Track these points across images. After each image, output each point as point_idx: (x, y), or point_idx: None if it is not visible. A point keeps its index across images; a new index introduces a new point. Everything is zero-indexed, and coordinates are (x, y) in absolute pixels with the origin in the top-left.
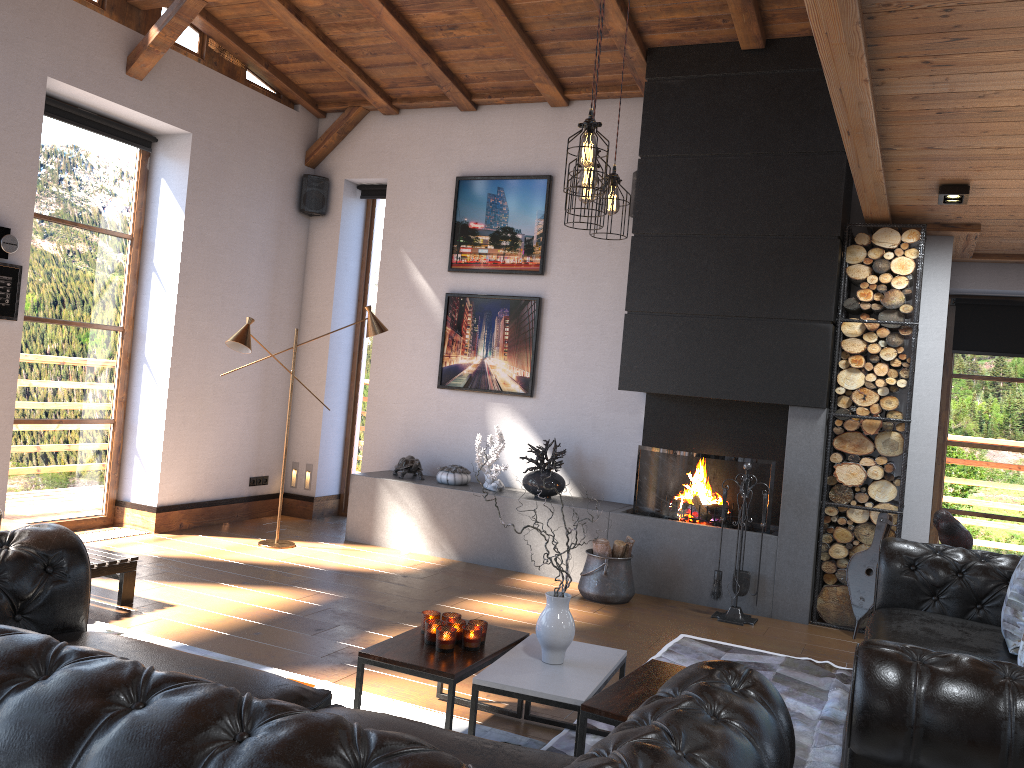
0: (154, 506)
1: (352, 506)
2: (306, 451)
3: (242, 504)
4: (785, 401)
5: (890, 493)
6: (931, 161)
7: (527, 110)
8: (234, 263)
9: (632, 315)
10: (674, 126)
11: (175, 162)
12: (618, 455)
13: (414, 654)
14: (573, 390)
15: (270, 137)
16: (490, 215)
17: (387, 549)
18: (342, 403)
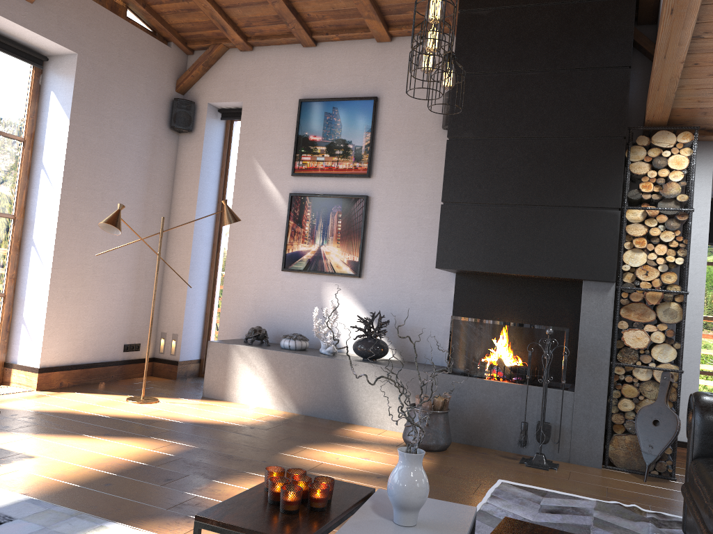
0: (37, 367)
1: (209, 368)
2: (172, 323)
3: (117, 367)
4: (580, 276)
5: (671, 355)
6: None
7: (357, 45)
8: (113, 165)
9: (447, 205)
10: (483, 48)
11: (63, 78)
12: (432, 325)
13: (256, 517)
14: (394, 271)
15: (146, 65)
16: (326, 129)
17: (238, 404)
18: (203, 285)
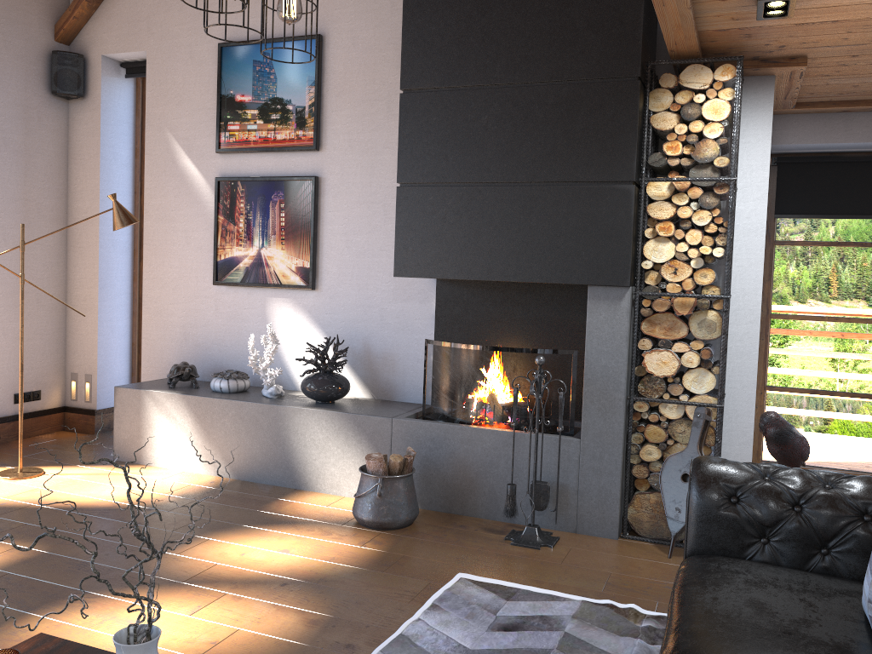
0: None
1: (118, 422)
2: (84, 361)
3: (6, 424)
4: (583, 280)
5: (708, 383)
6: None
7: None
8: None
9: (405, 188)
10: None
11: None
12: (409, 350)
13: None
14: (358, 279)
15: None
16: (257, 85)
17: (156, 469)
18: (124, 306)
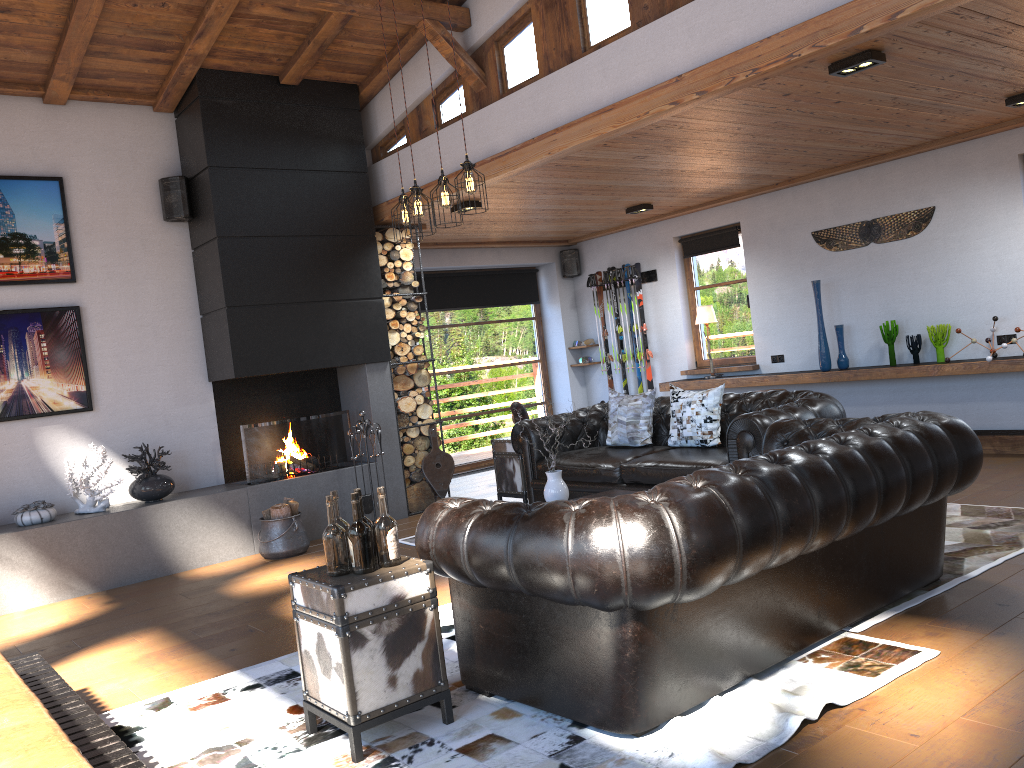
0: None
1: None
2: None
3: None
4: (365, 361)
5: (429, 411)
6: (494, 188)
7: (10, 103)
8: None
9: (234, 310)
10: (235, 142)
11: None
12: (198, 444)
13: None
14: (137, 394)
15: None
16: None
17: None
18: None
